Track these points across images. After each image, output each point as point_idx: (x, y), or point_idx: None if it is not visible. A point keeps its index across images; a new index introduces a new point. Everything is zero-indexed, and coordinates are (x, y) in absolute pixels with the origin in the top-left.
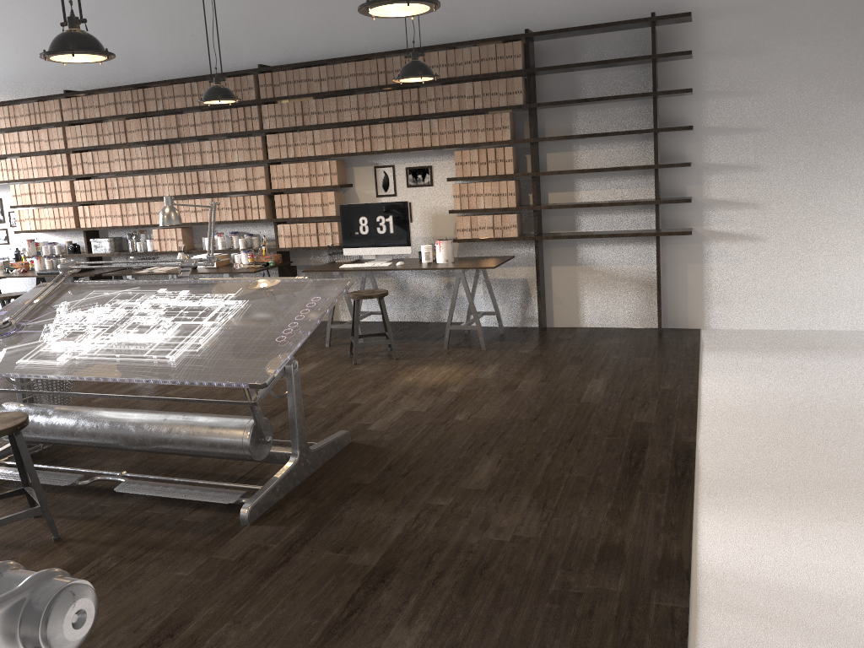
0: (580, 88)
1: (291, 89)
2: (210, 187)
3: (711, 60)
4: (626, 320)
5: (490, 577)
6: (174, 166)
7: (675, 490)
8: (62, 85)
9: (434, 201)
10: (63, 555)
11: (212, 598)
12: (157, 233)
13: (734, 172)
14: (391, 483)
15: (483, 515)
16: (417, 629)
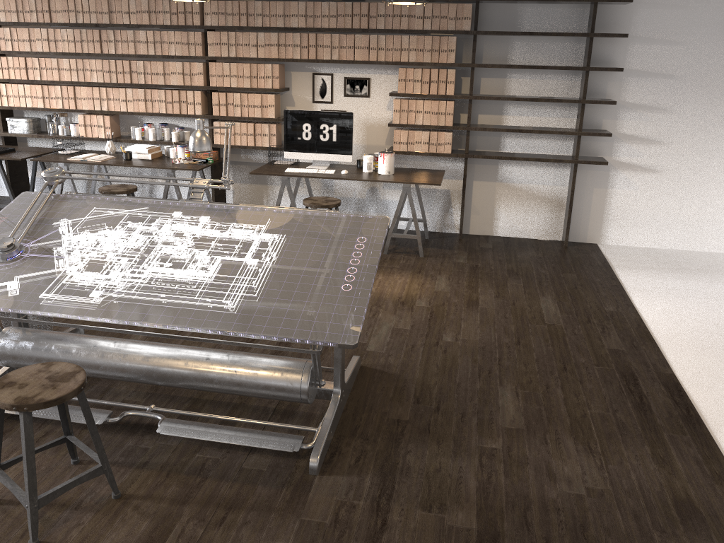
0: (520, 19)
1: None
2: (143, 78)
3: (642, 8)
4: (534, 232)
5: (596, 542)
6: (104, 53)
7: (693, 432)
8: None
9: (370, 112)
10: (136, 519)
11: None
12: (83, 118)
13: (646, 112)
14: (430, 420)
15: (542, 462)
16: None
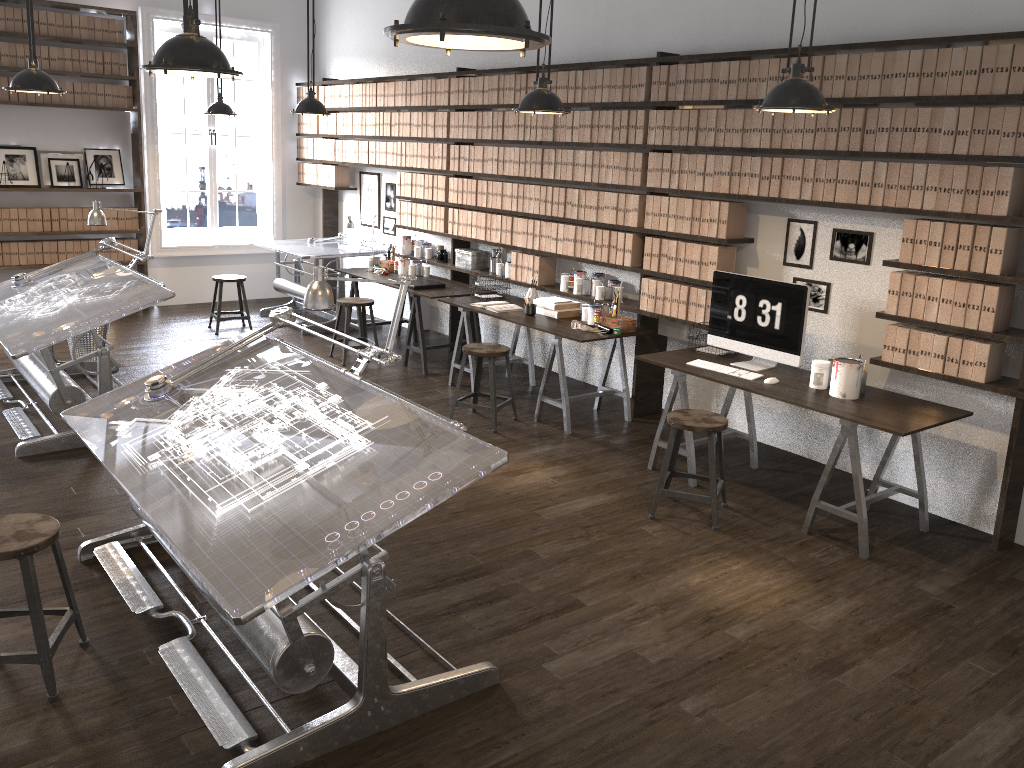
0: None
1: (689, 92)
2: (576, 212)
3: None
4: None
5: None
6: (543, 177)
7: None
8: (461, 60)
9: (867, 289)
10: (26, 732)
11: None
12: (515, 257)
13: None
14: None
15: None
16: None
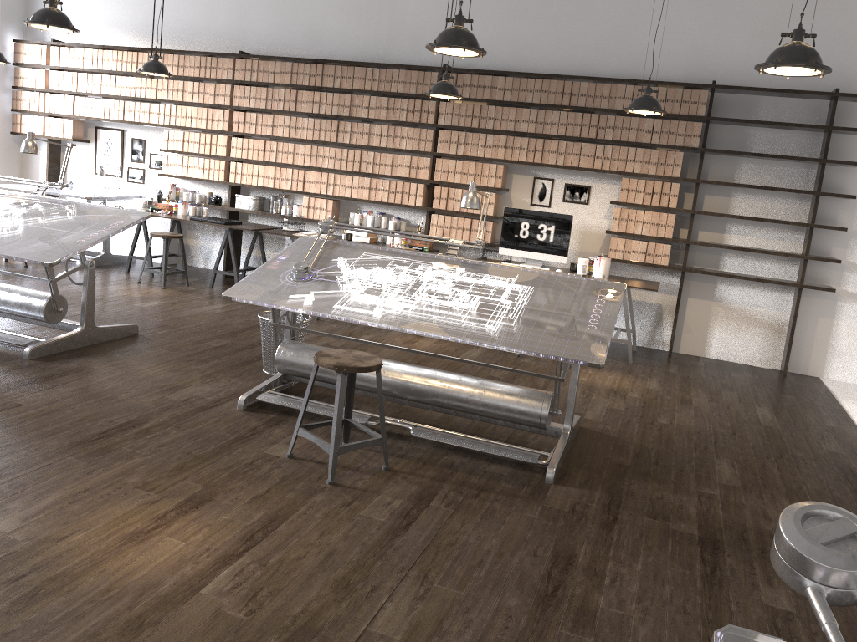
0: (749, 142)
1: (473, 93)
2: (371, 168)
3: None
4: (749, 358)
5: None
6: (338, 142)
7: None
8: (233, 45)
9: (587, 219)
10: (406, 483)
11: (577, 539)
12: (307, 200)
13: None
14: (650, 469)
15: (758, 508)
16: (781, 591)
